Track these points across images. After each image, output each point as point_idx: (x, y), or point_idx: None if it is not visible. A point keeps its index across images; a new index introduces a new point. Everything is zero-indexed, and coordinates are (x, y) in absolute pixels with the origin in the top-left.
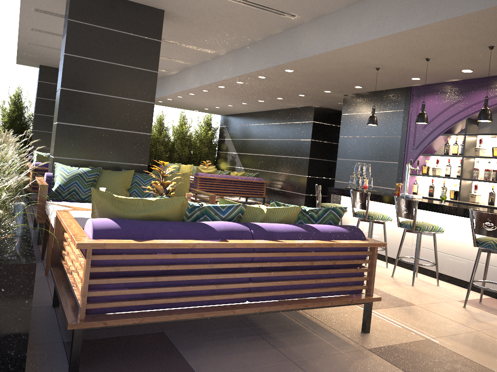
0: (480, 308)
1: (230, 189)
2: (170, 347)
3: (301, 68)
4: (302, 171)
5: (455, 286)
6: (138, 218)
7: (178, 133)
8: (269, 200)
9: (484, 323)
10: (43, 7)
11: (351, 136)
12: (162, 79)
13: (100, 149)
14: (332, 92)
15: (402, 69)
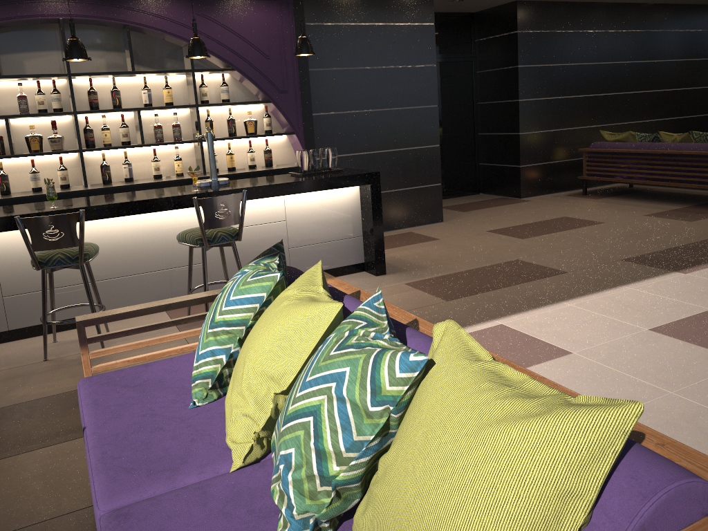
0: None
1: None
2: None
3: None
4: None
5: (113, 323)
6: None
7: None
8: None
9: None
10: None
11: None
12: None
13: None
14: None
15: None
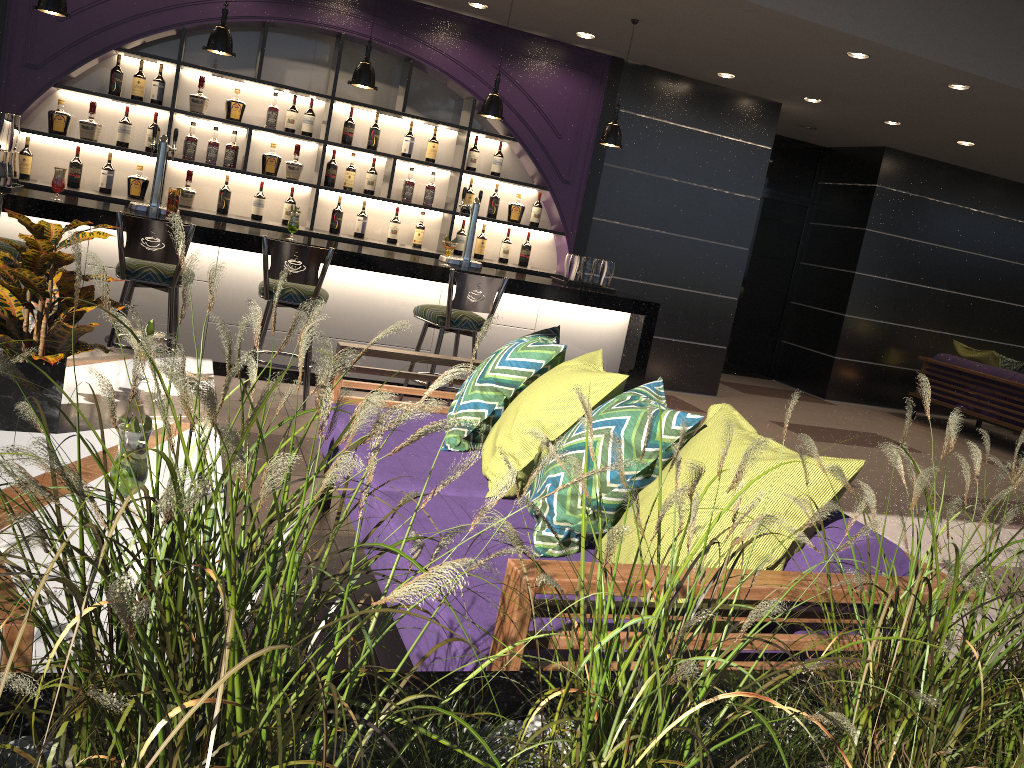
0: None
1: None
2: None
3: None
4: None
5: (312, 387)
6: None
7: None
8: None
9: None
10: None
11: None
12: None
13: None
14: None
15: None
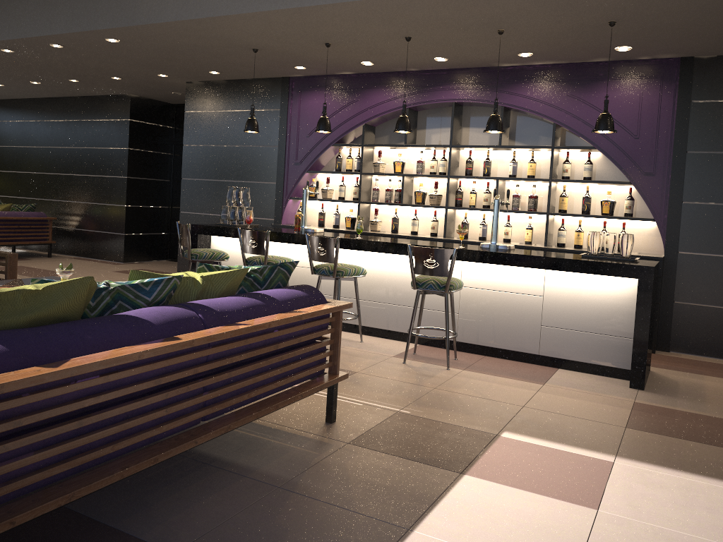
0: (418, 360)
1: None
2: (92, 525)
3: (135, 38)
4: (117, 198)
5: (378, 338)
6: (20, 326)
7: None
8: (57, 248)
9: (434, 377)
10: None
11: (202, 145)
12: None
13: None
14: (169, 77)
15: (288, 54)
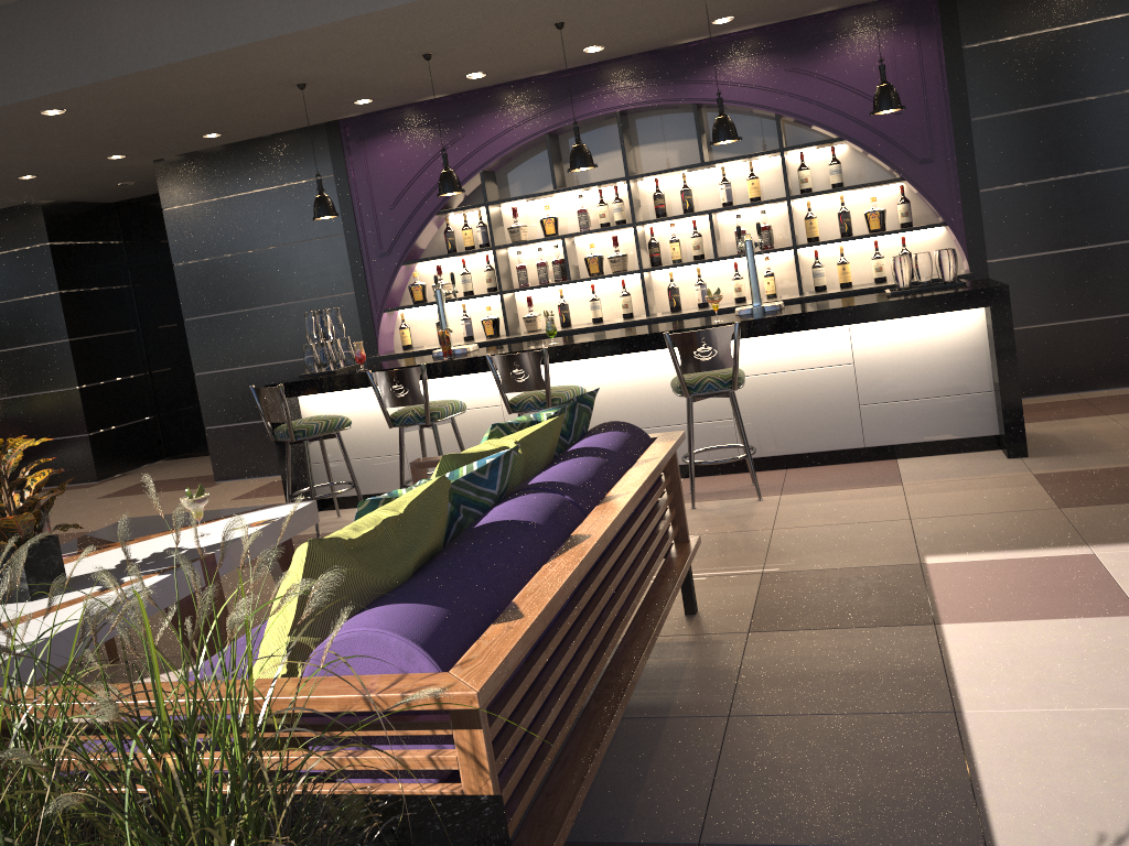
0: (708, 499)
1: None
2: None
3: (96, 102)
4: (58, 379)
5: None
6: (410, 574)
7: None
8: None
9: (755, 515)
10: None
11: (209, 259)
12: None
13: None
14: (126, 158)
15: (353, 83)
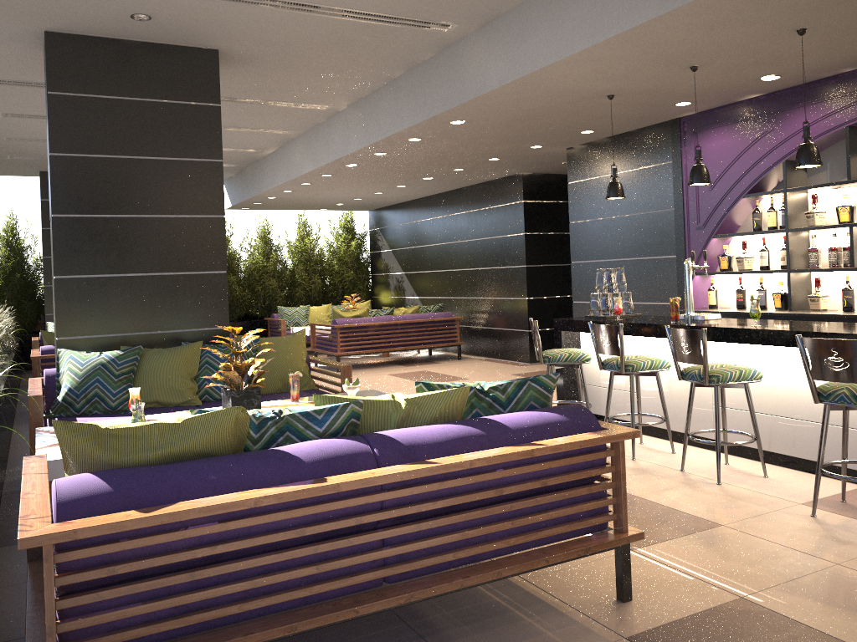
0: (843, 513)
1: (396, 340)
2: None
3: (477, 115)
4: (518, 291)
5: (798, 473)
6: (151, 462)
7: (298, 253)
8: (469, 348)
9: (850, 545)
10: (11, 76)
11: (589, 220)
12: (254, 164)
13: (138, 312)
14: (545, 147)
15: (654, 91)
